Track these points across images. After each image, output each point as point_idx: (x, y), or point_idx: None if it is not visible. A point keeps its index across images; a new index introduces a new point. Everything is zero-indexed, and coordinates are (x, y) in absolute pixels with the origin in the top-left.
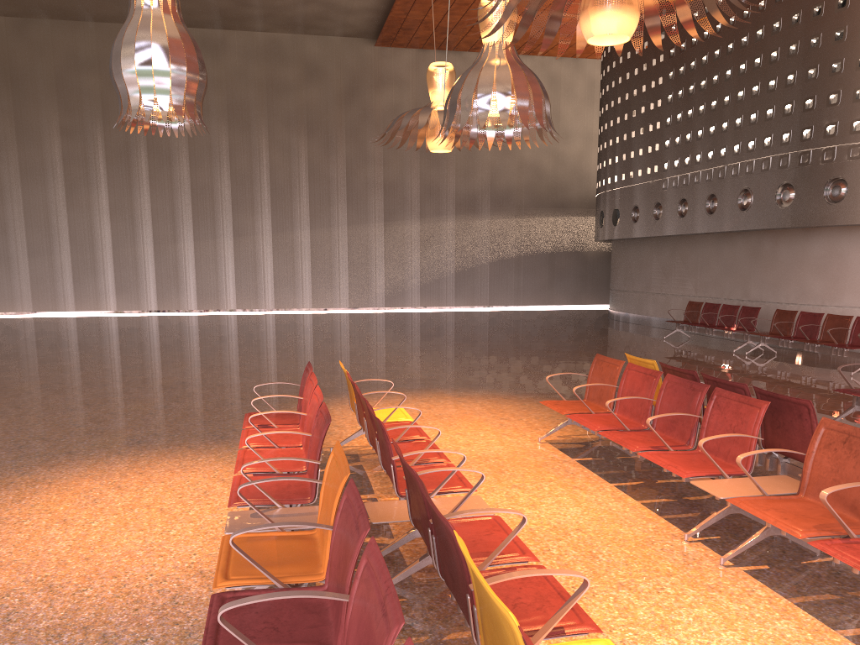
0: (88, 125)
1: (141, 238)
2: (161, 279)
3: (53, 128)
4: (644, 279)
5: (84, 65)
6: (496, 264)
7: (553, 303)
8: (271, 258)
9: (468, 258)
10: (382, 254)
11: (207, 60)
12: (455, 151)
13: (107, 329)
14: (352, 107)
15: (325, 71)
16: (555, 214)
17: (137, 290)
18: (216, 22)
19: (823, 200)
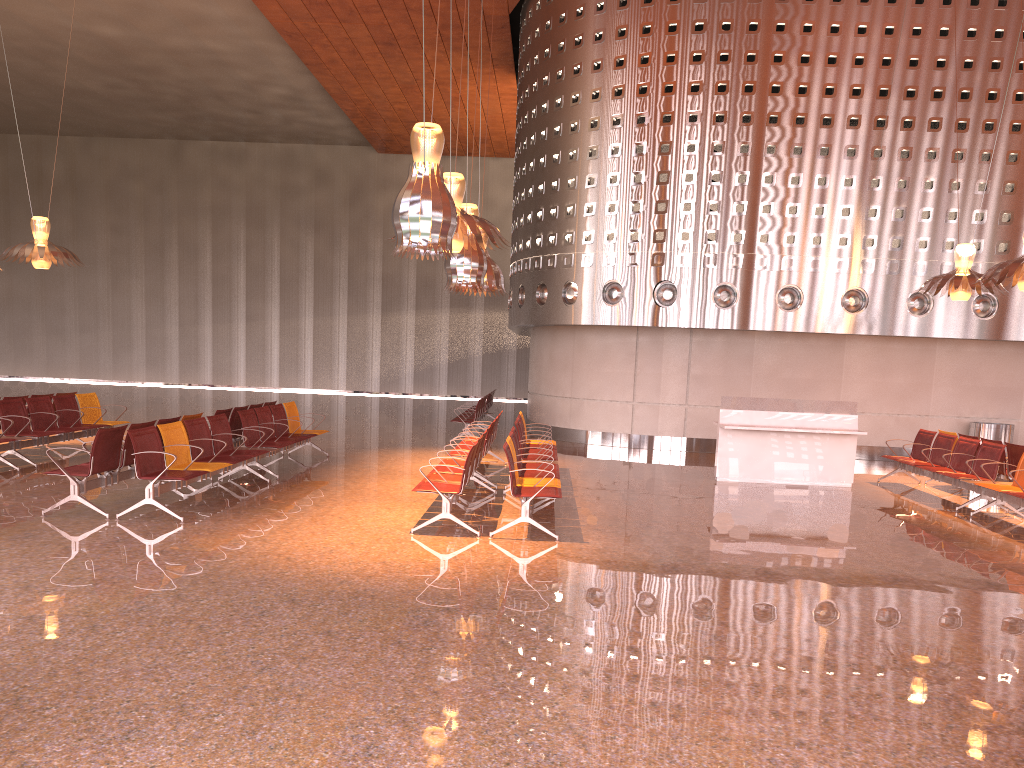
0: (133, 224)
1: (169, 319)
2: (184, 356)
3: (105, 226)
4: None
5: (132, 174)
6: (489, 356)
7: None
8: (278, 341)
9: (461, 349)
10: (379, 342)
11: (232, 168)
12: None
13: (85, 391)
14: (355, 208)
15: (332, 176)
16: None
17: (163, 364)
18: (234, 137)
19: (518, 304)
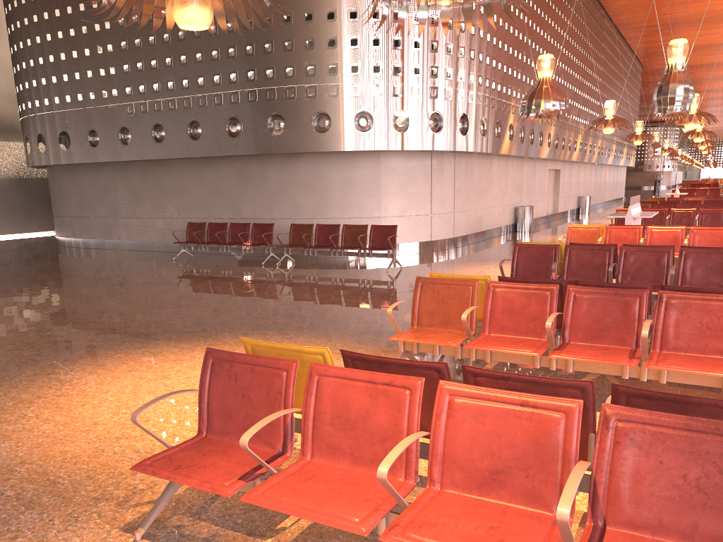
0: None
1: None
2: None
3: None
4: (109, 204)
5: None
6: None
7: None
8: None
9: None
10: None
11: None
12: None
13: None
14: None
15: None
16: None
17: None
18: None
19: (312, 130)
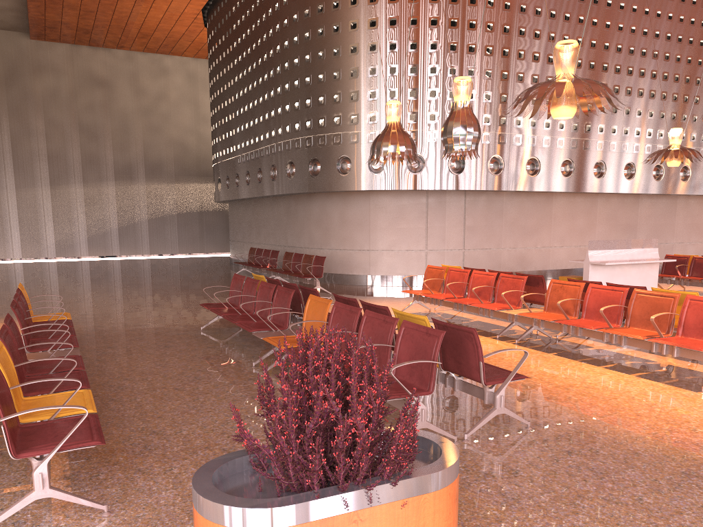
0: None
1: None
2: None
3: None
4: (242, 231)
5: None
6: (154, 220)
7: (205, 251)
8: None
9: (129, 216)
10: (50, 212)
11: None
12: (111, 129)
13: None
14: (13, 89)
15: None
16: (201, 181)
17: None
18: None
19: (309, 174)
